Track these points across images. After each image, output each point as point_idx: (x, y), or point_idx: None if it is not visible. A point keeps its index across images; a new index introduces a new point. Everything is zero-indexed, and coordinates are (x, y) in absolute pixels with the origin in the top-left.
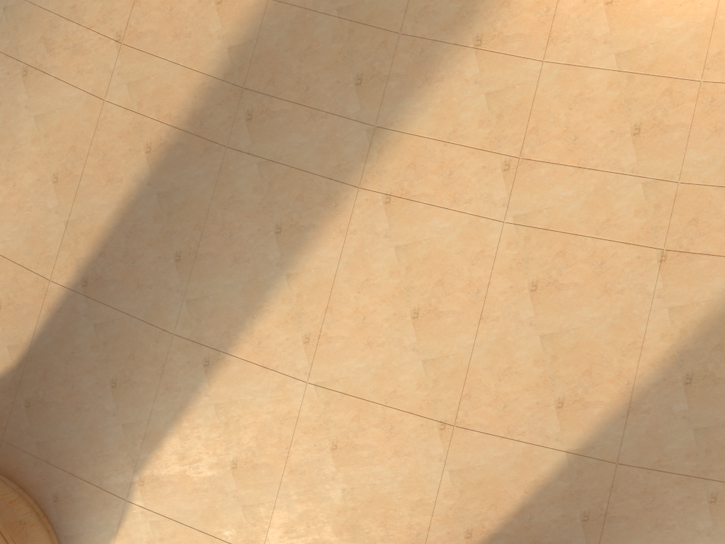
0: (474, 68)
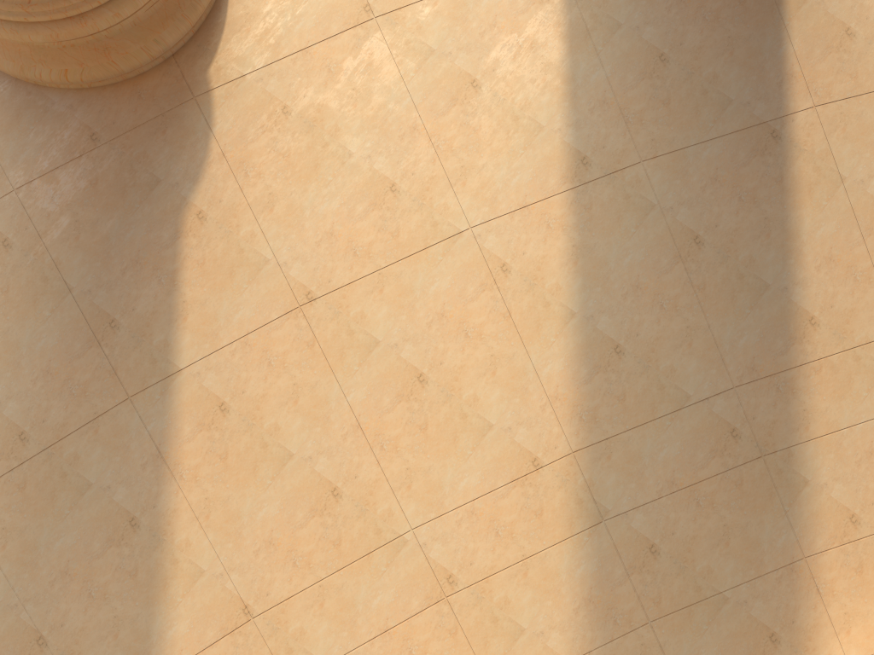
0: (554, 643)
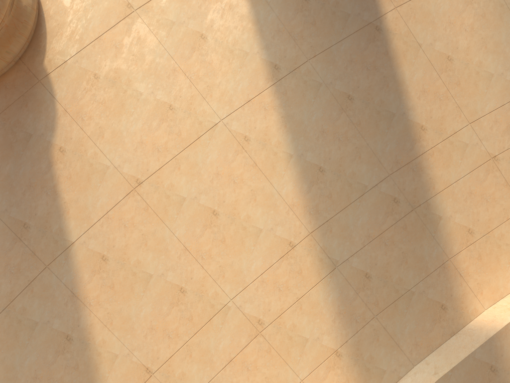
0: (326, 342)
